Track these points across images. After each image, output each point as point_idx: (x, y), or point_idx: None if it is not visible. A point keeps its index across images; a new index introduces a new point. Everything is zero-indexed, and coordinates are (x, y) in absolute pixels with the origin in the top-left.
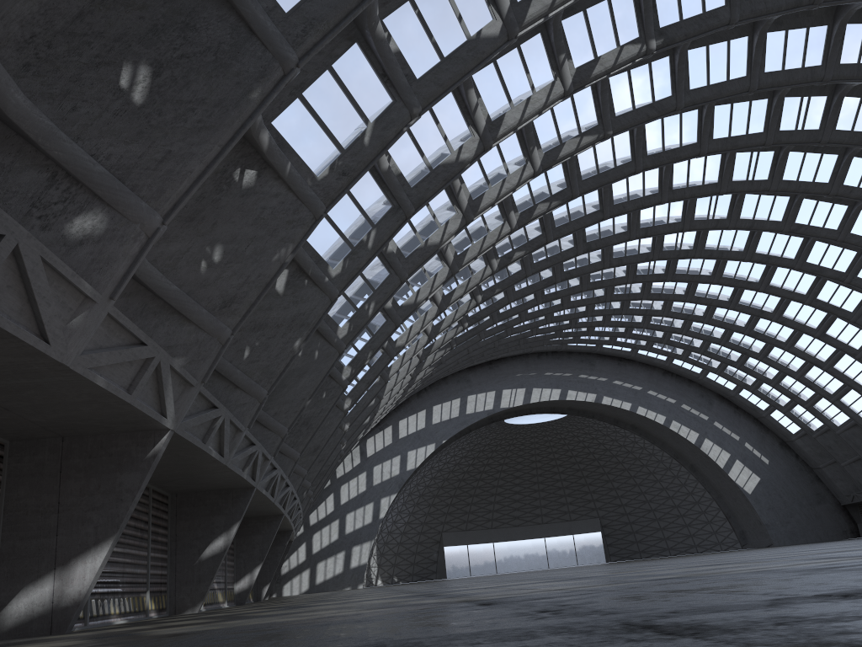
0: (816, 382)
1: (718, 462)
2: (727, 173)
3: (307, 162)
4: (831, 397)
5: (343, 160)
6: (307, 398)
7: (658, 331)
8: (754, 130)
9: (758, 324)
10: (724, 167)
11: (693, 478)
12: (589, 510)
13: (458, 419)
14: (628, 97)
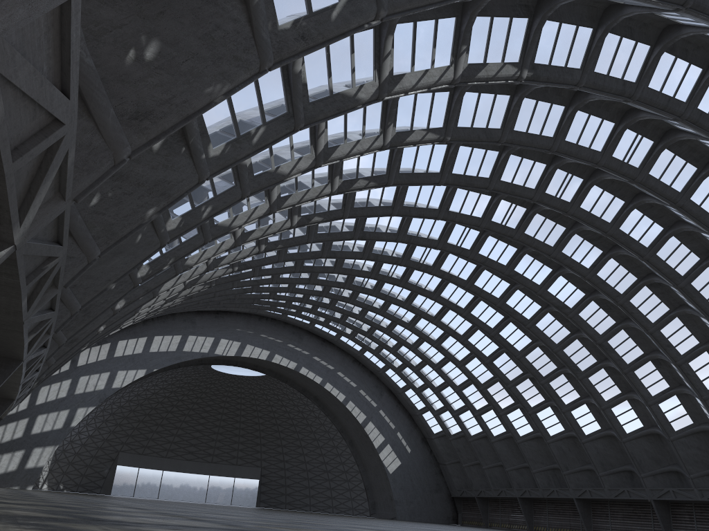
0: (469, 398)
1: (374, 443)
2: (490, 213)
3: (275, 3)
4: (476, 412)
5: (308, 23)
6: (113, 281)
7: (366, 325)
8: (529, 185)
9: (446, 342)
10: (490, 207)
11: (349, 451)
12: (255, 460)
13: (174, 354)
14: (471, 115)
